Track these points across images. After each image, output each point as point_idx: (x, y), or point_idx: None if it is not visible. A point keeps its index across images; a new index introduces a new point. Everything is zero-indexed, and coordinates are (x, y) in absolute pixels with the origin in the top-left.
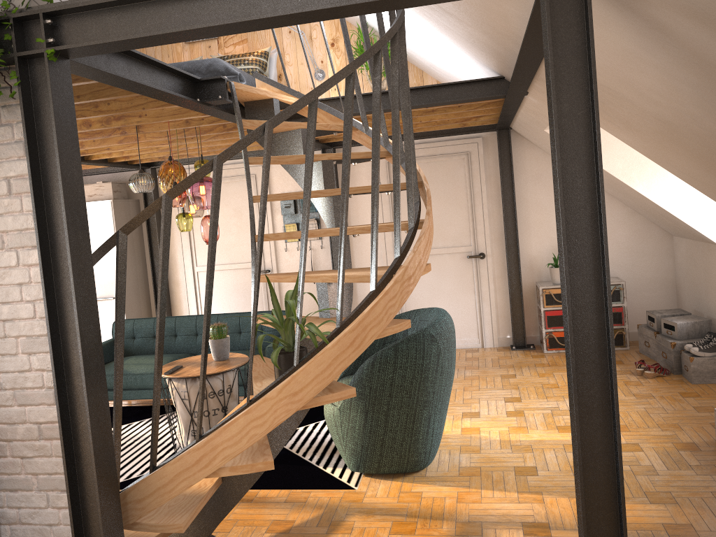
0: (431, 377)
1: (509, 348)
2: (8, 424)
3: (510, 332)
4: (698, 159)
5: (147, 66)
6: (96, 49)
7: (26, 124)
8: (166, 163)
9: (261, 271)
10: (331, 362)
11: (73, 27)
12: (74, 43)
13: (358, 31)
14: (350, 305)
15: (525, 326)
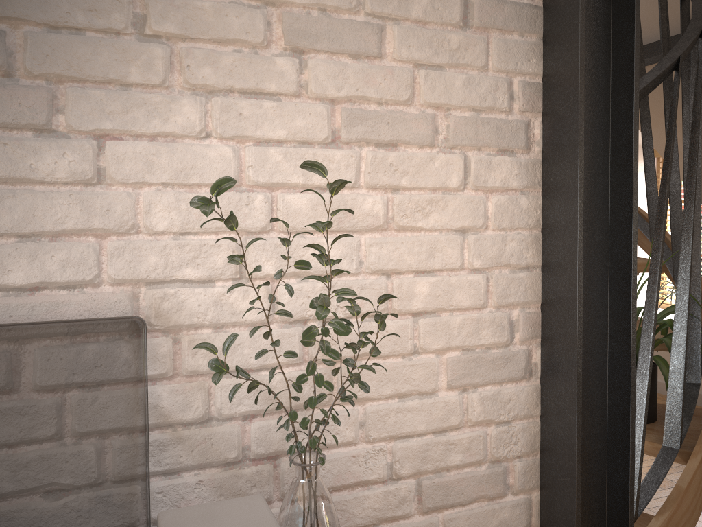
0: None
1: None
2: None
3: None
4: None
5: None
6: None
7: None
8: None
9: None
10: None
11: None
12: None
13: None
14: None
15: None
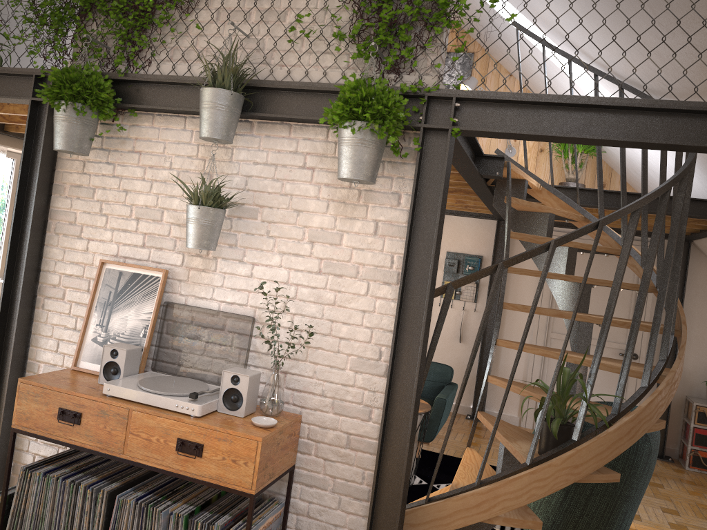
0: (638, 474)
1: None
2: (319, 427)
3: None
4: None
5: (465, 140)
6: (489, 135)
7: (415, 182)
8: None
9: None
10: (610, 445)
11: (474, 113)
12: (478, 127)
13: None
14: None
15: (665, 436)
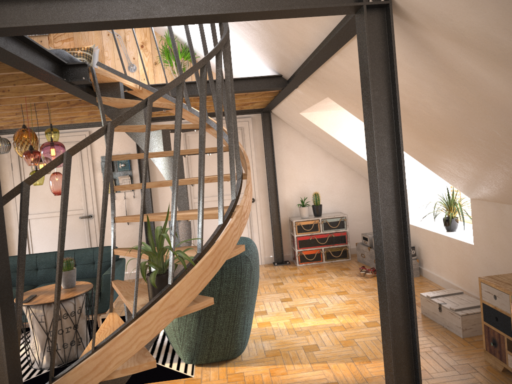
0: (246, 287)
1: (272, 264)
2: None
3: (272, 253)
4: (416, 132)
5: (32, 50)
6: (14, 31)
7: None
8: (21, 130)
9: (85, 217)
10: (198, 279)
11: None
12: None
13: (161, 38)
14: (191, 237)
15: (282, 248)
